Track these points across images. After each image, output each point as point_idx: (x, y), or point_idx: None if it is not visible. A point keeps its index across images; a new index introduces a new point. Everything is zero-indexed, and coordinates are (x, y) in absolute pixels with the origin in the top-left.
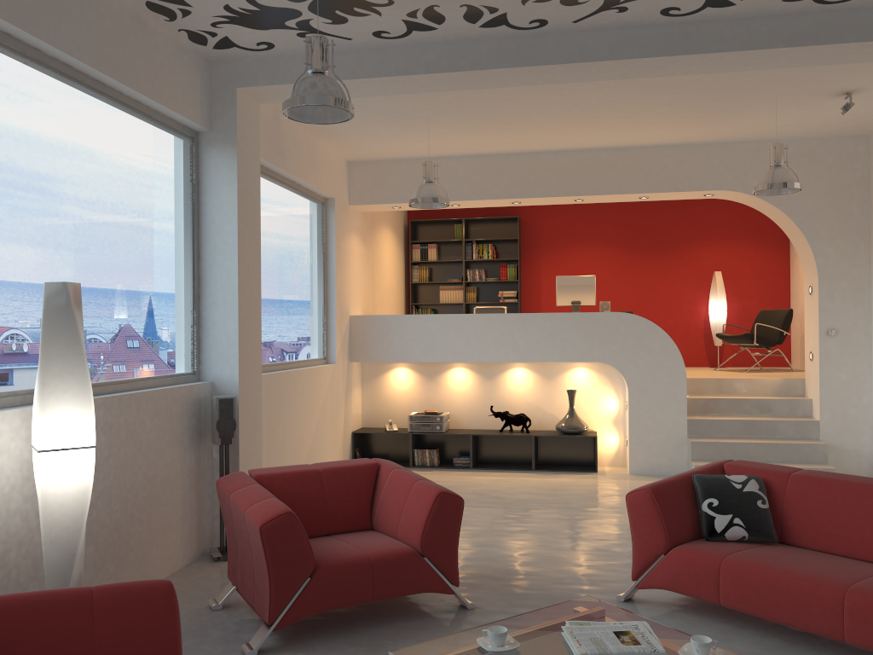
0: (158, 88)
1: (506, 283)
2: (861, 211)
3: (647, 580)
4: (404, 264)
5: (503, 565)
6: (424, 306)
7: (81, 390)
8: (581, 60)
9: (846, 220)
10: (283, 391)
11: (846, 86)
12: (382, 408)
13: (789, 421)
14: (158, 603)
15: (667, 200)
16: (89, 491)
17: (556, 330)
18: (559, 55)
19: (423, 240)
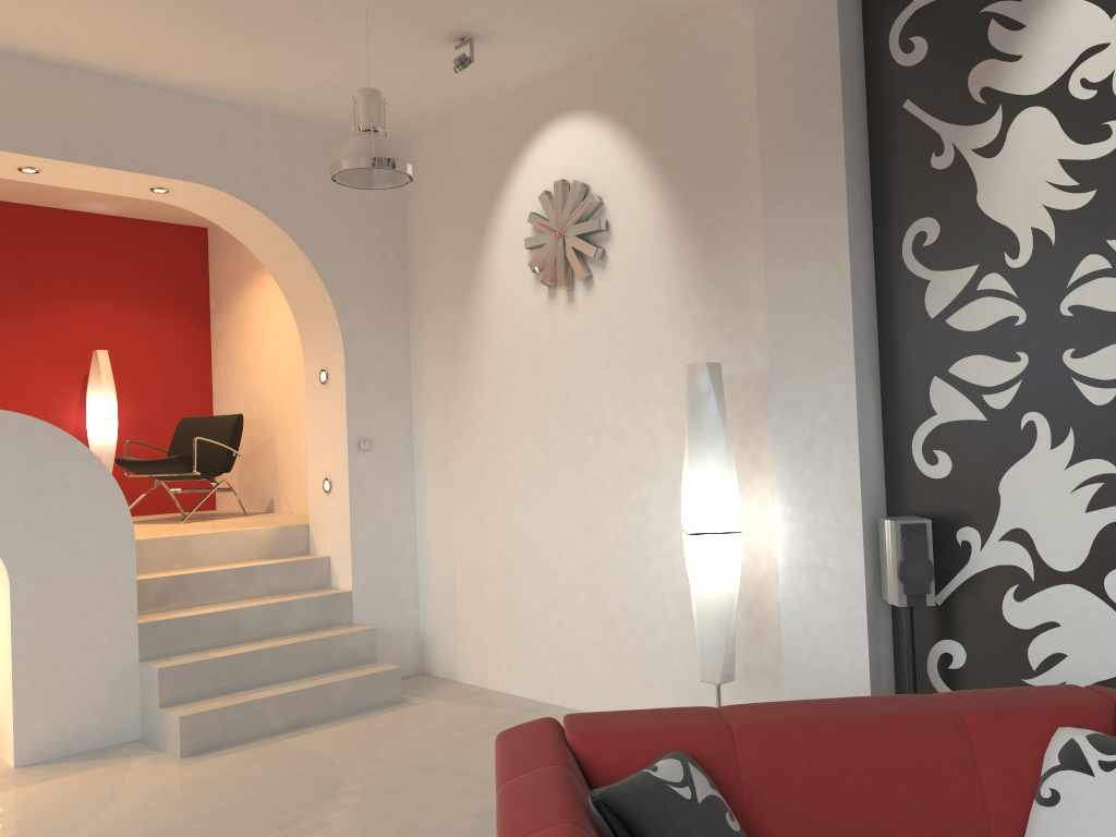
0: None
1: None
2: (396, 257)
3: None
4: None
5: None
6: None
7: None
8: None
9: (378, 267)
10: None
11: (477, 22)
12: None
13: (310, 599)
14: None
15: (1, 213)
16: None
17: None
18: None
19: None
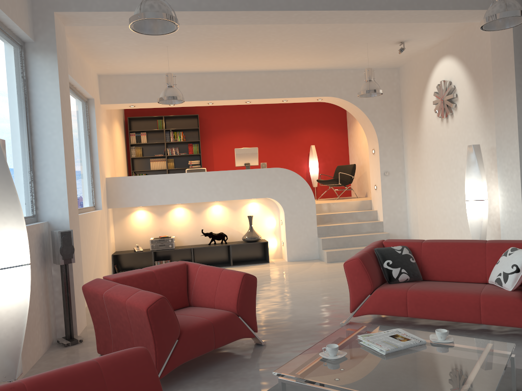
0: (6, 4)
1: (192, 156)
2: (397, 108)
3: (360, 311)
4: (125, 146)
5: (260, 318)
6: (139, 172)
7: (17, 221)
8: (289, 9)
9: (390, 113)
10: (81, 227)
11: (403, 38)
12: (129, 238)
13: (368, 223)
14: (144, 363)
15: (283, 105)
16: (28, 298)
17: (241, 180)
18: (276, 5)
19: (136, 130)
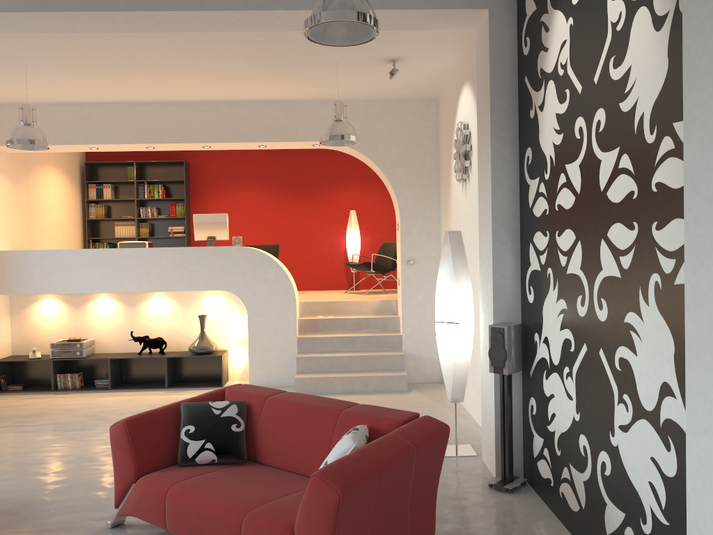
0: None
1: (177, 220)
2: (432, 162)
3: (124, 508)
4: (81, 202)
5: (32, 495)
6: (102, 240)
7: None
8: (100, 9)
9: (421, 169)
10: None
11: (388, 54)
12: (31, 337)
13: (378, 336)
14: None
15: (314, 150)
16: None
17: (184, 262)
18: (79, 2)
19: (100, 180)
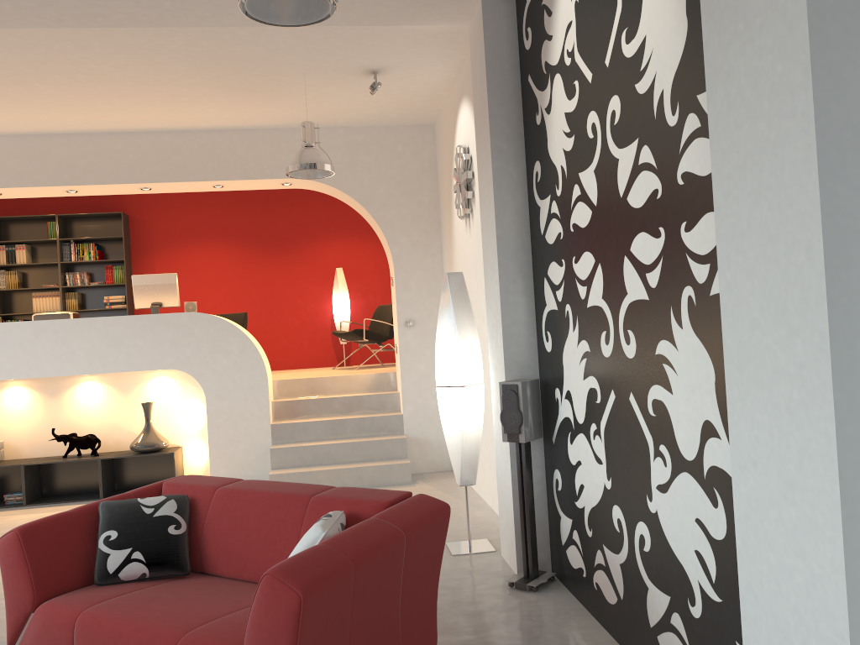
0: None
1: (116, 287)
2: (431, 201)
3: None
4: None
5: None
6: (17, 317)
7: None
8: None
9: (417, 209)
10: None
11: (367, 63)
12: None
13: (373, 417)
14: None
15: (288, 195)
16: None
17: (120, 336)
18: None
19: (12, 240)
